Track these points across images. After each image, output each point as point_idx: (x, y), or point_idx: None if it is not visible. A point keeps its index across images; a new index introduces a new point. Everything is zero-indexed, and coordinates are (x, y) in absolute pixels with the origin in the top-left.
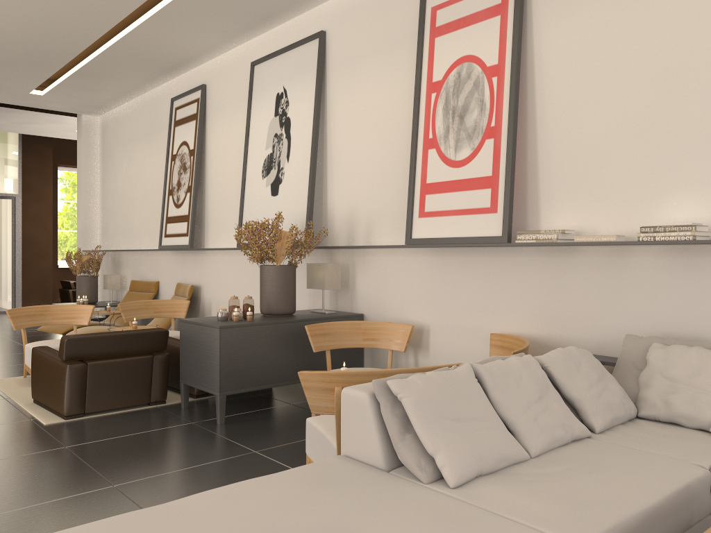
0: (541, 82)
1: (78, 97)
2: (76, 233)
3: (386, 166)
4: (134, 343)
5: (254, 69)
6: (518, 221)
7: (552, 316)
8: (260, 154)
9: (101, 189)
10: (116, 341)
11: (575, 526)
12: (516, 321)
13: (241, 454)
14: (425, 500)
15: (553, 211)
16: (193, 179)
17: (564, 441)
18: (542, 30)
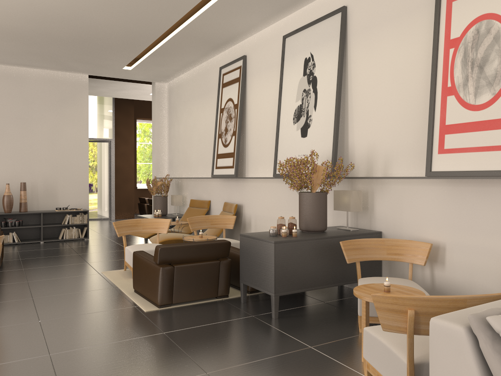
0: None
1: (154, 70)
2: (146, 164)
3: (403, 111)
4: (206, 251)
5: (285, 41)
6: None
7: None
8: (291, 105)
9: (168, 134)
10: (193, 250)
11: None
12: None
13: (300, 349)
14: None
15: None
16: (237, 126)
17: None
18: None
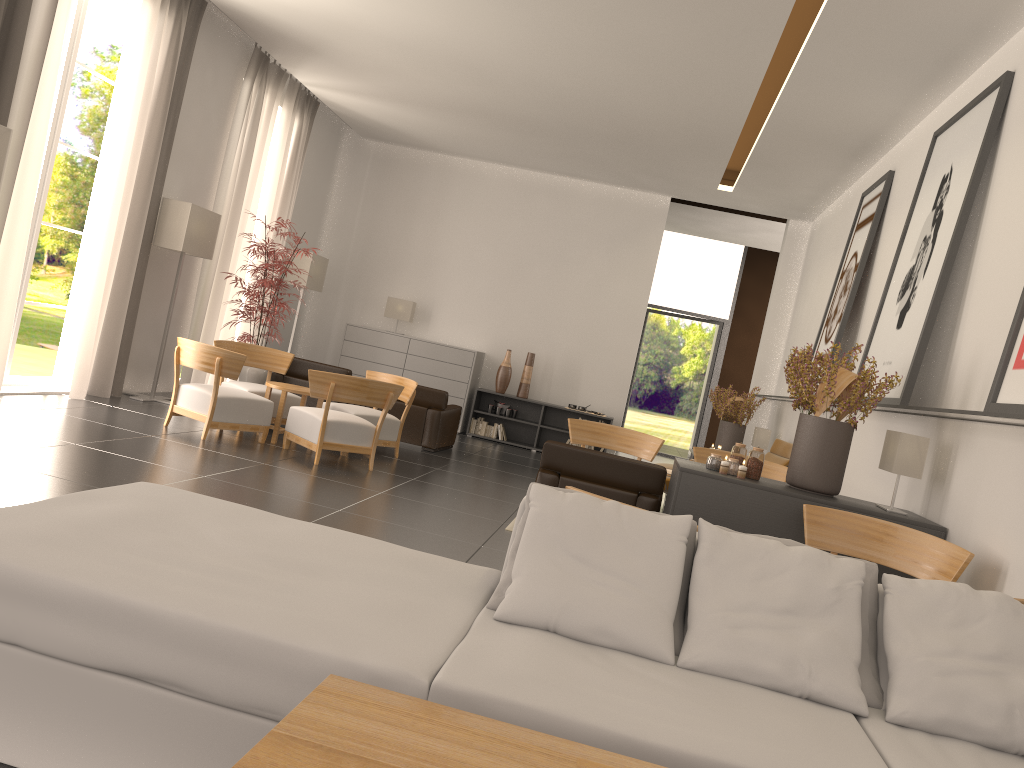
0: None
1: (771, 195)
2: None
3: None
4: (620, 472)
5: (933, 142)
6: None
7: None
8: (902, 267)
9: (790, 318)
10: (598, 463)
11: (482, 678)
12: None
13: None
14: (440, 605)
15: None
16: (845, 304)
17: (771, 681)
18: None
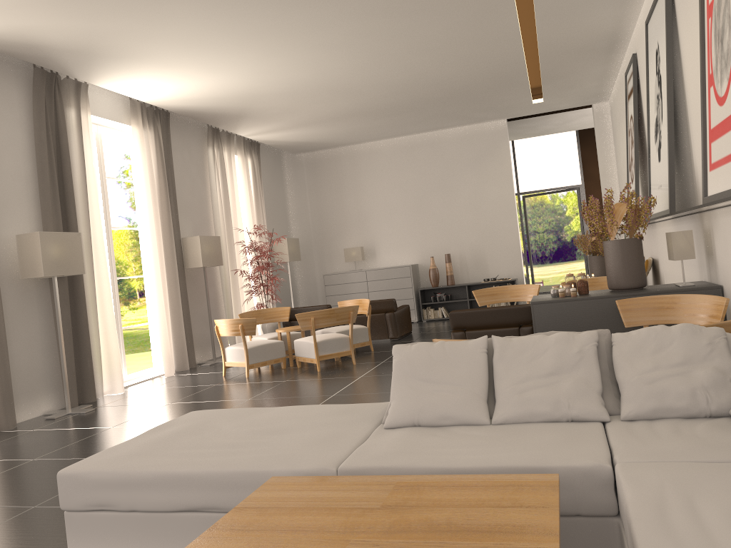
0: None
1: (570, 94)
2: None
3: None
4: (503, 316)
5: (646, 29)
6: None
7: None
8: (651, 119)
9: (616, 170)
10: (487, 315)
11: (365, 459)
12: None
13: None
14: (353, 429)
15: None
16: (634, 153)
17: (547, 417)
18: None
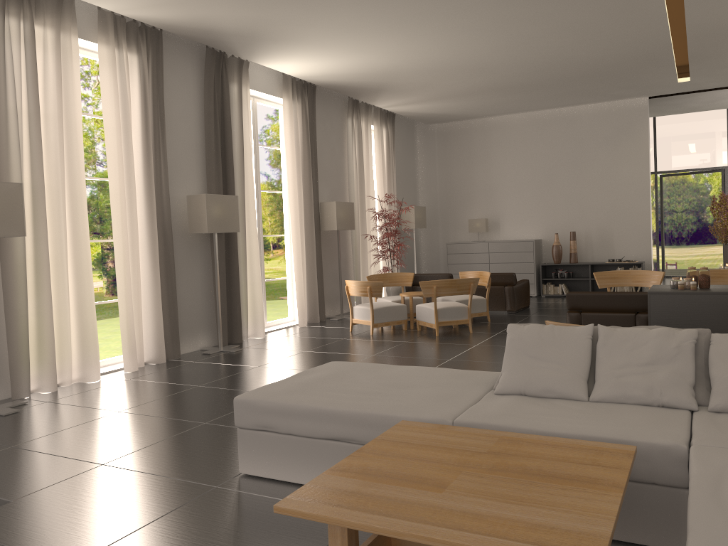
0: None
1: (720, 74)
2: None
3: None
4: (620, 302)
5: None
6: None
7: None
8: None
9: None
10: (604, 299)
11: (477, 417)
12: None
13: None
14: (467, 392)
15: None
16: None
17: (640, 400)
18: None
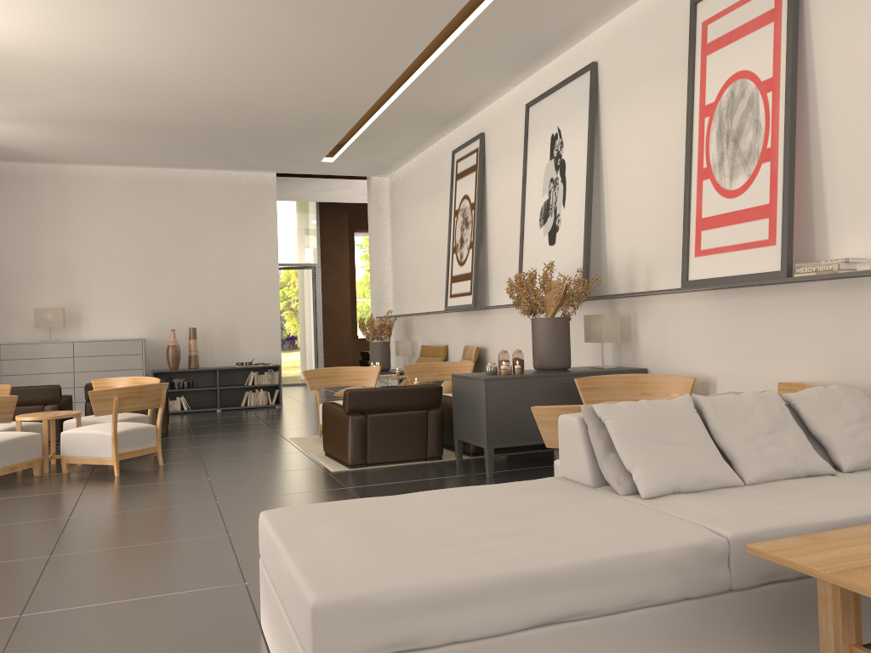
0: (823, 92)
1: (365, 160)
2: None
3: (663, 202)
4: (409, 398)
5: (529, 111)
6: (805, 252)
7: (847, 360)
8: (536, 202)
9: (391, 252)
10: (392, 396)
11: (737, 524)
12: (808, 368)
13: None
14: (611, 503)
15: (843, 238)
16: (474, 234)
17: (792, 473)
18: (821, 32)
